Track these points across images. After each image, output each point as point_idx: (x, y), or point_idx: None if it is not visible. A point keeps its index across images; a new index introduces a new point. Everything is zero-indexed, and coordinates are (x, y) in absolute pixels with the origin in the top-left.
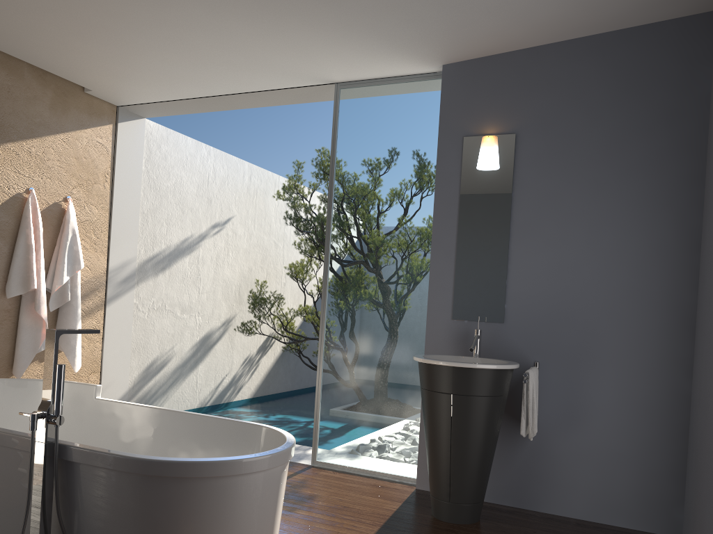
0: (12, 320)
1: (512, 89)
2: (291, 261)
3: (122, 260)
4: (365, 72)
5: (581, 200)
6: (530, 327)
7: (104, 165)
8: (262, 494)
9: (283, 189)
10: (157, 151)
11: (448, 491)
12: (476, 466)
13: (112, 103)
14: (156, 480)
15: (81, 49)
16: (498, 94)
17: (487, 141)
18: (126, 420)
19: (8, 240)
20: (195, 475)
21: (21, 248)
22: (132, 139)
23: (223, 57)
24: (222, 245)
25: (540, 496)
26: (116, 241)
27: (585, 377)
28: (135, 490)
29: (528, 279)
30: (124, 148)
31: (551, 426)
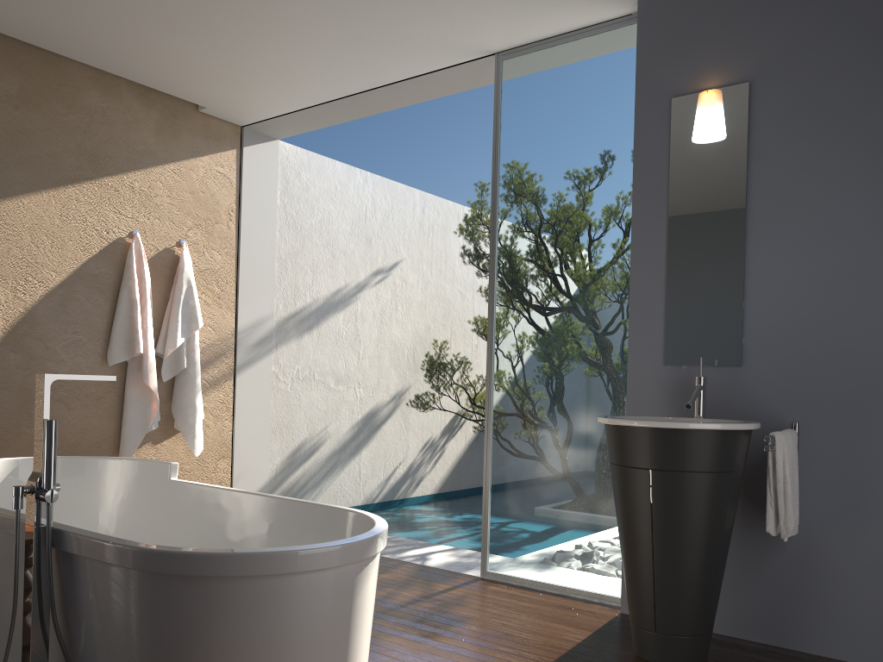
0: (117, 392)
1: (742, 16)
2: (484, 317)
3: (254, 318)
4: (531, 30)
5: (857, 169)
6: (784, 371)
7: (227, 201)
8: (321, 605)
9: (464, 221)
10: (295, 181)
11: (653, 615)
12: (694, 578)
13: (234, 122)
14: (160, 580)
15: (173, 49)
16: (720, 29)
17: (706, 98)
18: (202, 507)
19: (108, 296)
20: (210, 574)
21: (123, 304)
22: (262, 166)
23: (340, 34)
24: (388, 296)
25: (809, 630)
26: (246, 294)
27: (875, 444)
28: (136, 593)
29: (777, 298)
30: (252, 178)
31: (823, 521)
